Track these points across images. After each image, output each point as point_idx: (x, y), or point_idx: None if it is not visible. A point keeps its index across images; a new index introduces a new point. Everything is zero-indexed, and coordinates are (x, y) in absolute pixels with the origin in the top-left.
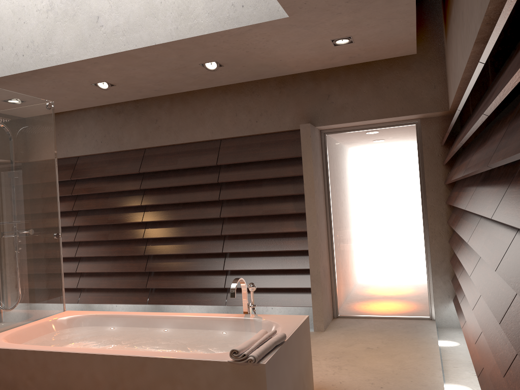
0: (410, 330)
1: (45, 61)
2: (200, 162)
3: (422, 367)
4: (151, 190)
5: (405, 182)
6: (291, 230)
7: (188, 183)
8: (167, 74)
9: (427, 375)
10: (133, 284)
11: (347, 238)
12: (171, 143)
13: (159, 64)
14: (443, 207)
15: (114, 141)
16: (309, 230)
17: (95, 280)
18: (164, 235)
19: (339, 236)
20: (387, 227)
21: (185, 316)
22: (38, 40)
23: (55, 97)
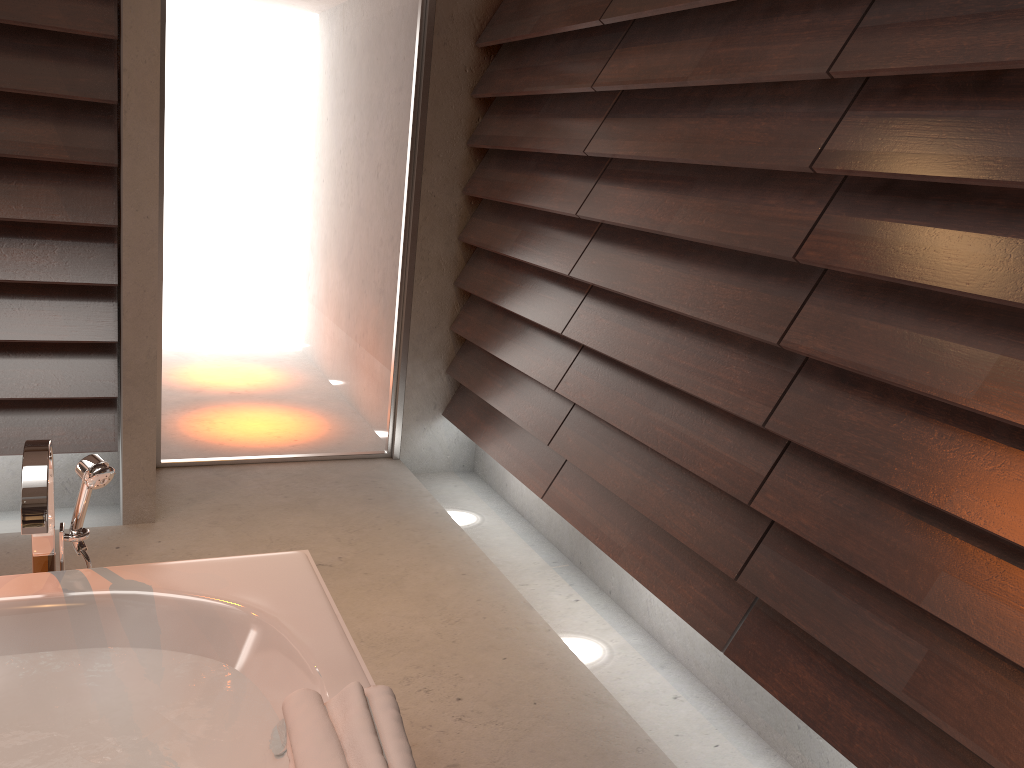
0: (371, 494)
1: None
2: None
3: (491, 608)
4: None
5: (379, 123)
6: (48, 218)
7: None
8: None
9: (520, 631)
10: None
11: (205, 255)
12: None
13: None
14: (455, 203)
15: None
16: (130, 228)
17: None
18: None
19: (183, 247)
20: (318, 236)
21: None
22: None
23: None
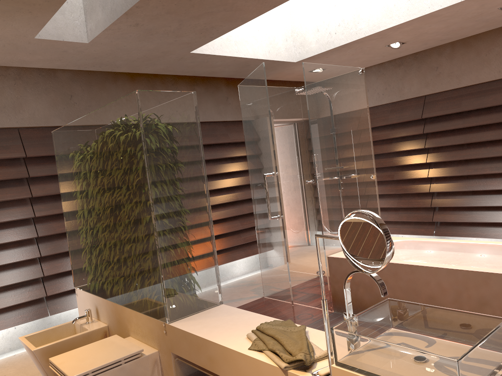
0: None
1: (355, 34)
2: (487, 102)
3: None
4: (433, 134)
5: None
6: None
7: (474, 124)
8: (460, 24)
9: None
10: (419, 217)
11: None
12: (453, 88)
13: (455, 17)
14: None
15: (394, 93)
16: None
17: (382, 214)
18: (449, 174)
19: None
20: None
21: (501, 244)
22: (348, 18)
23: (349, 62)
